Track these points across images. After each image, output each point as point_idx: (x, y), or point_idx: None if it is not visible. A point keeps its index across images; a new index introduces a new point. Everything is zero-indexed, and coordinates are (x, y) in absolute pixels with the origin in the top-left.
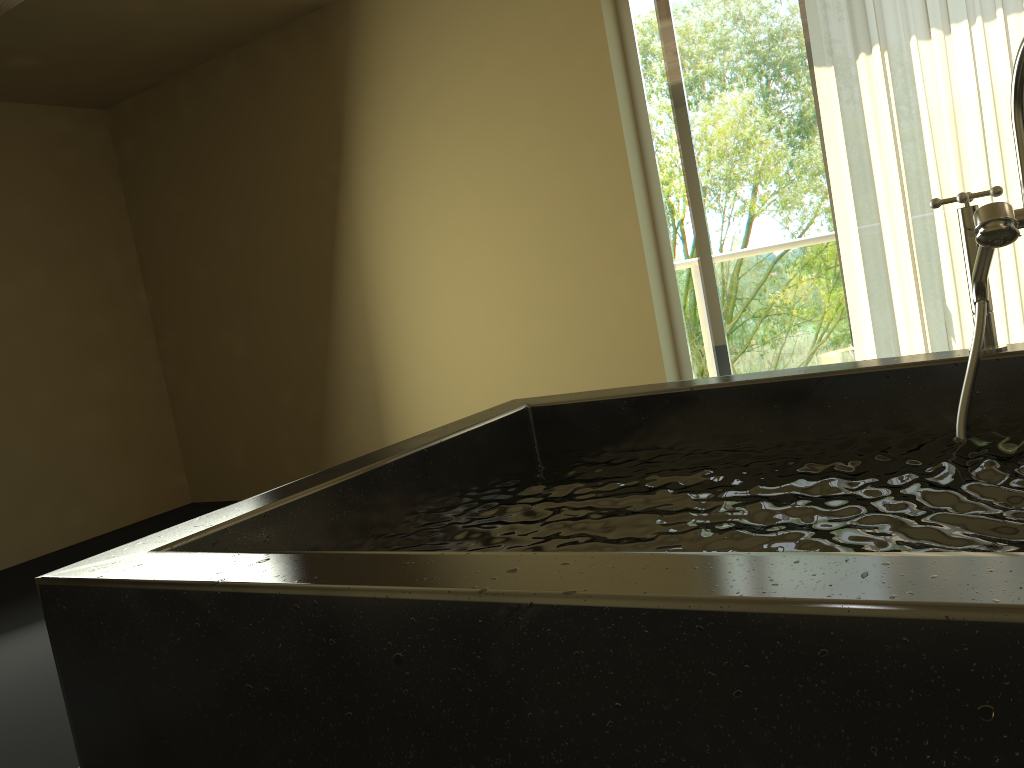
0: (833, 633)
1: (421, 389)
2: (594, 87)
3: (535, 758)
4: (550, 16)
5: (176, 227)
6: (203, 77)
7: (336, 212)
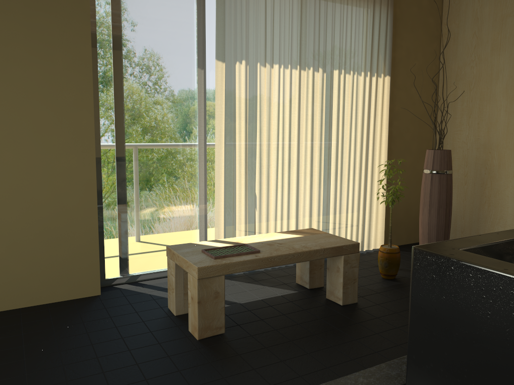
0: None
1: None
2: (73, 15)
3: None
4: None
5: None
6: None
7: None
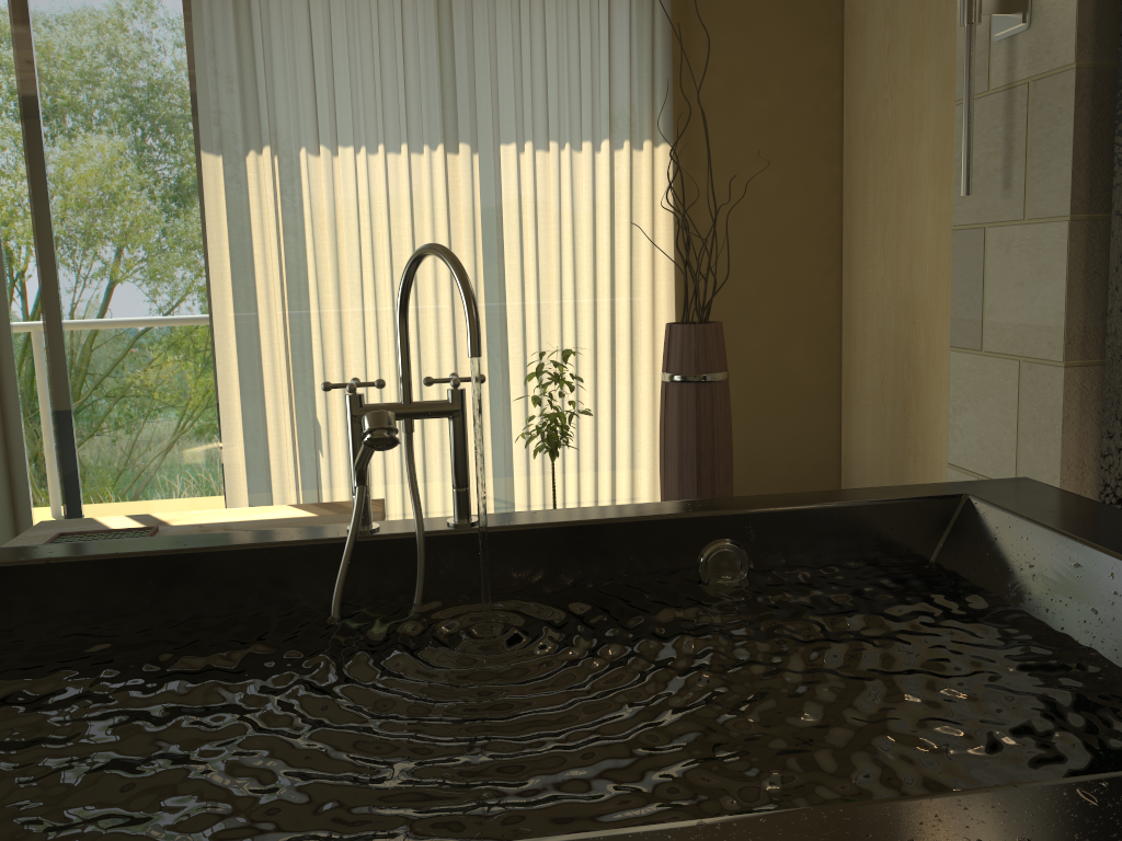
0: None
1: None
2: None
3: None
4: None
5: None
6: None
7: None
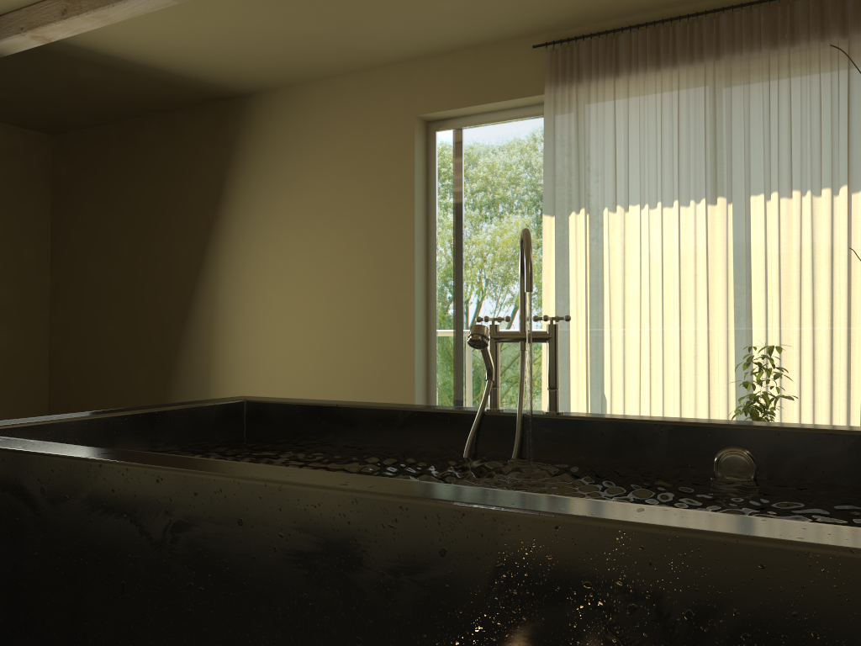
0: (200, 485)
1: (241, 389)
2: (401, 196)
3: (90, 542)
4: (380, 141)
5: (85, 232)
6: (130, 128)
7: (206, 246)
